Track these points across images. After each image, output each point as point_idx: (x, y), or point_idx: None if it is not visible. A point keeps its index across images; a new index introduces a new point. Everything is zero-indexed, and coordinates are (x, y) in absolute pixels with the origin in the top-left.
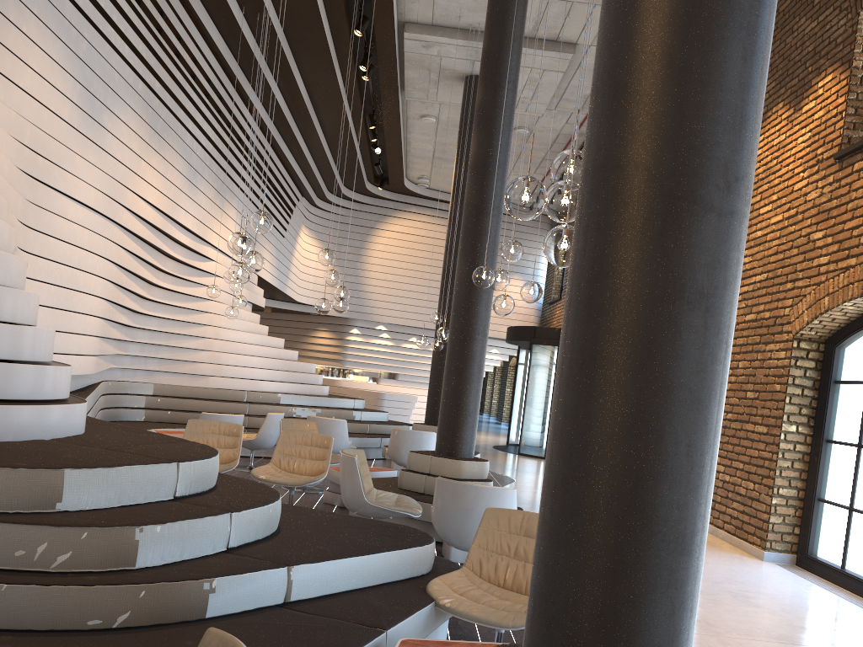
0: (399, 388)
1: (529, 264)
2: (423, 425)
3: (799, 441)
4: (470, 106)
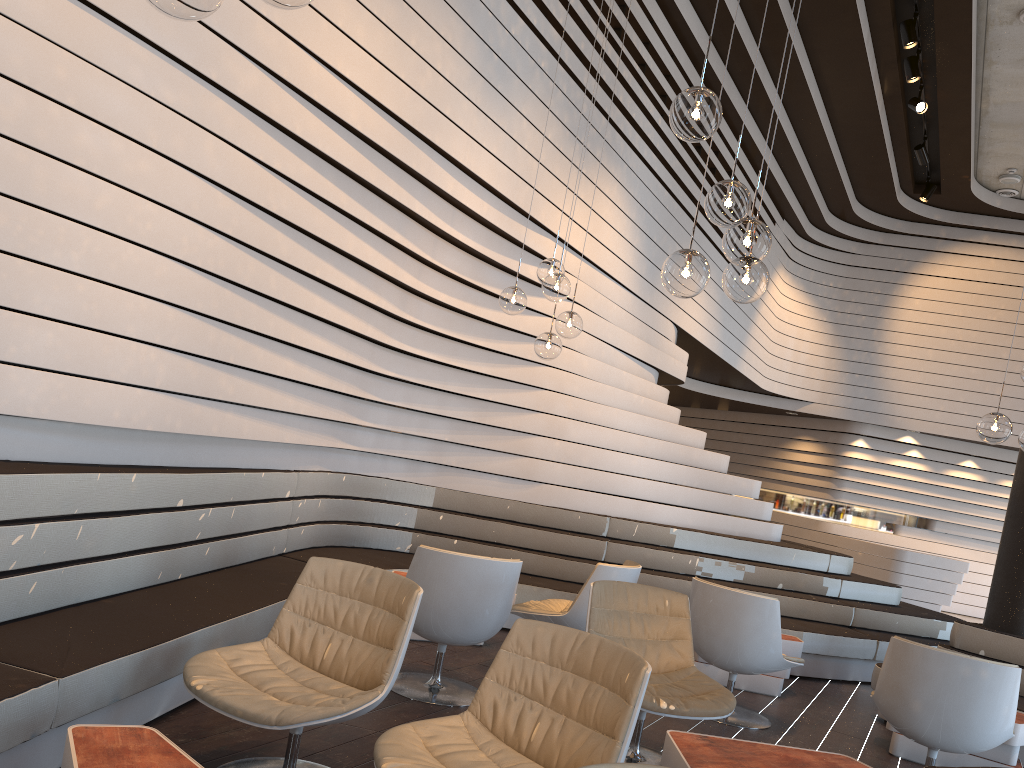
0: (933, 545)
1: None
2: (980, 629)
3: None
4: None
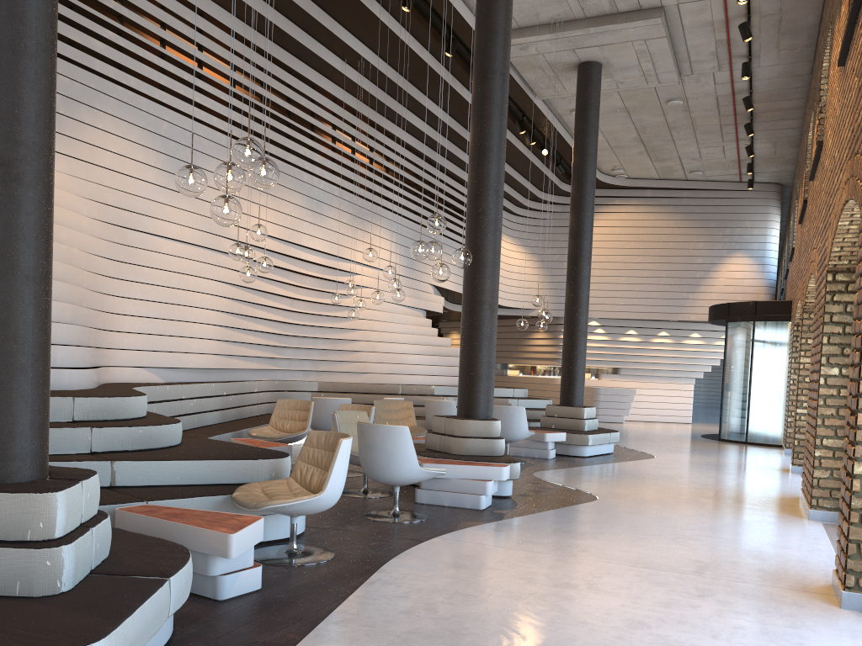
0: (622, 383)
1: (754, 238)
2: (554, 406)
3: (844, 385)
4: (582, 93)
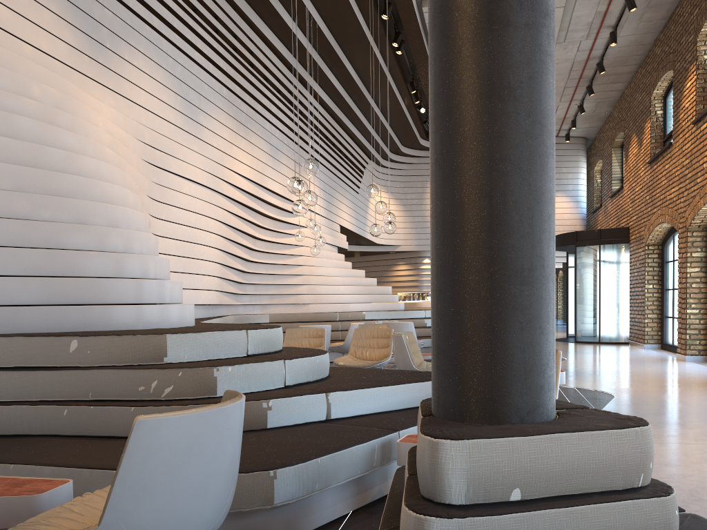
0: None
1: (569, 181)
2: None
3: None
4: None
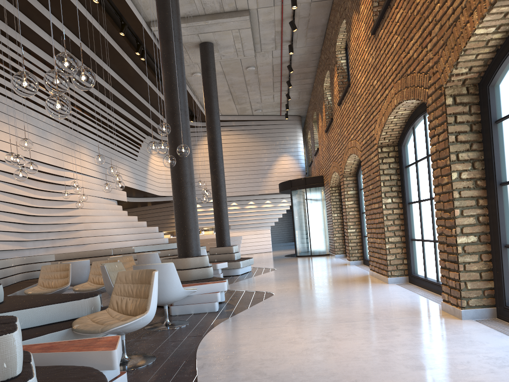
0: (232, 234)
1: (291, 145)
2: (214, 248)
3: (395, 207)
4: (204, 60)
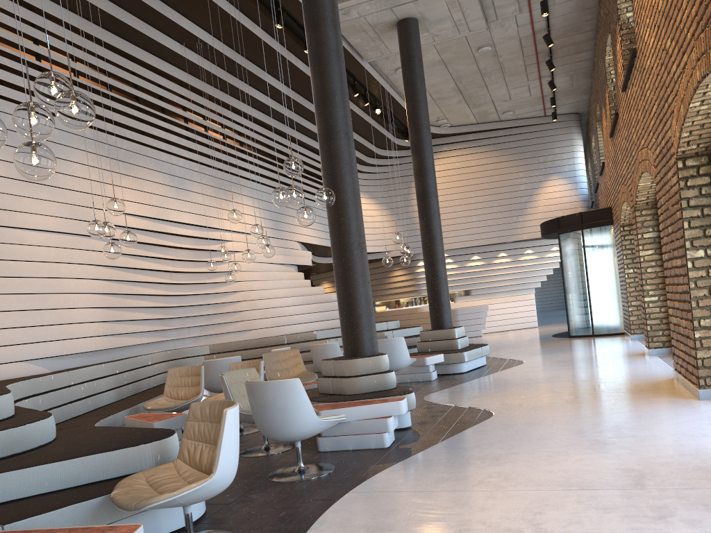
0: (474, 302)
1: (564, 162)
2: (427, 331)
3: None
4: (404, 47)
